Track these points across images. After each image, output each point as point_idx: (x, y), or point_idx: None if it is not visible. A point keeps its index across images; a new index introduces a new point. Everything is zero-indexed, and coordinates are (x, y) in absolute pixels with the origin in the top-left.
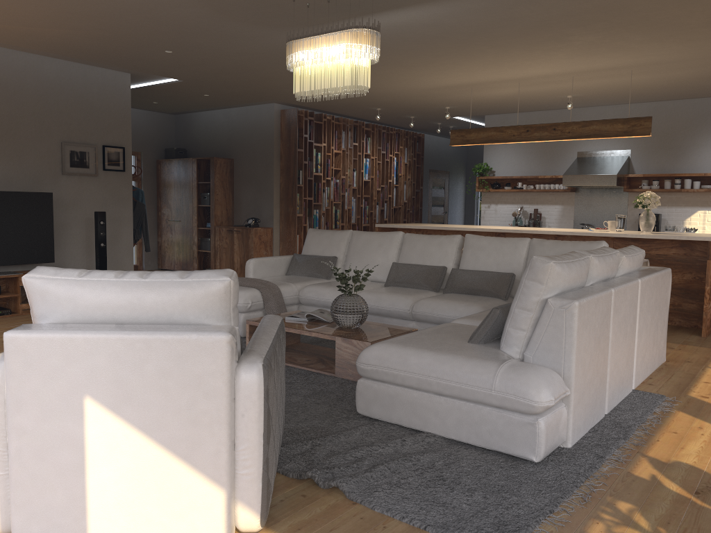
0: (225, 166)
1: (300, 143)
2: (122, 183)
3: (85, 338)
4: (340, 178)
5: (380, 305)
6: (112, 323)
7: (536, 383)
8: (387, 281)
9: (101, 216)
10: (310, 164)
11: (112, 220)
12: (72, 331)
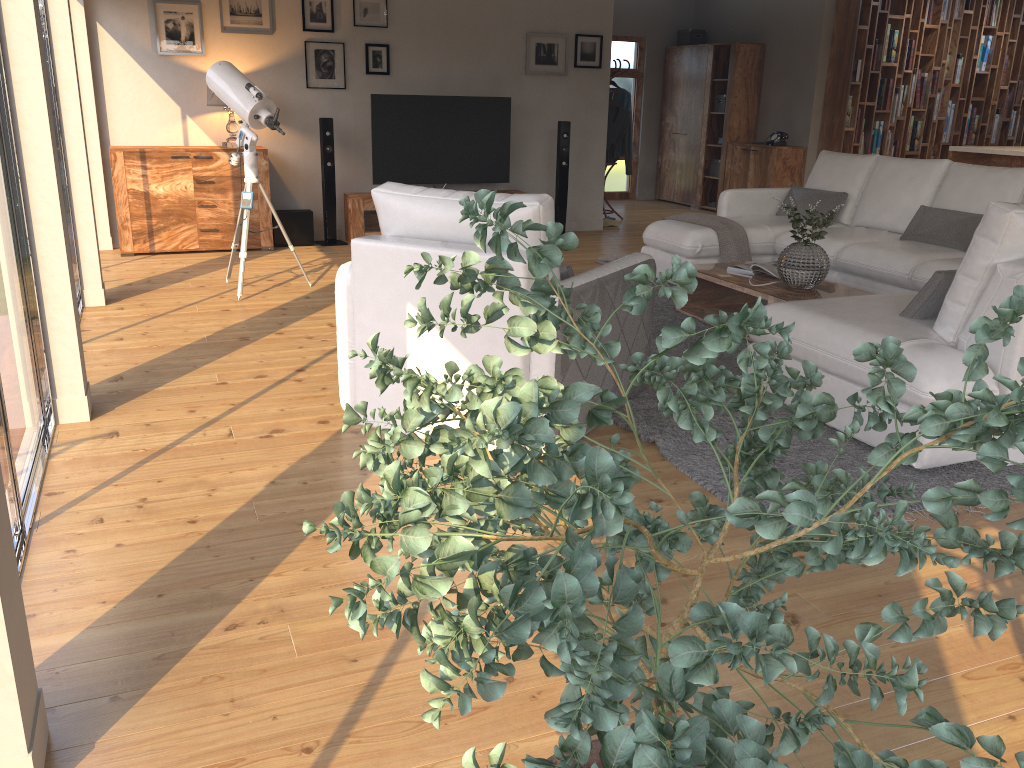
0: (751, 56)
1: (865, 16)
2: (596, 84)
3: (408, 251)
4: (930, 71)
5: (870, 265)
6: (438, 241)
7: (931, 370)
8: (904, 233)
9: (565, 128)
10: (878, 50)
11: (581, 132)
12: (399, 243)
